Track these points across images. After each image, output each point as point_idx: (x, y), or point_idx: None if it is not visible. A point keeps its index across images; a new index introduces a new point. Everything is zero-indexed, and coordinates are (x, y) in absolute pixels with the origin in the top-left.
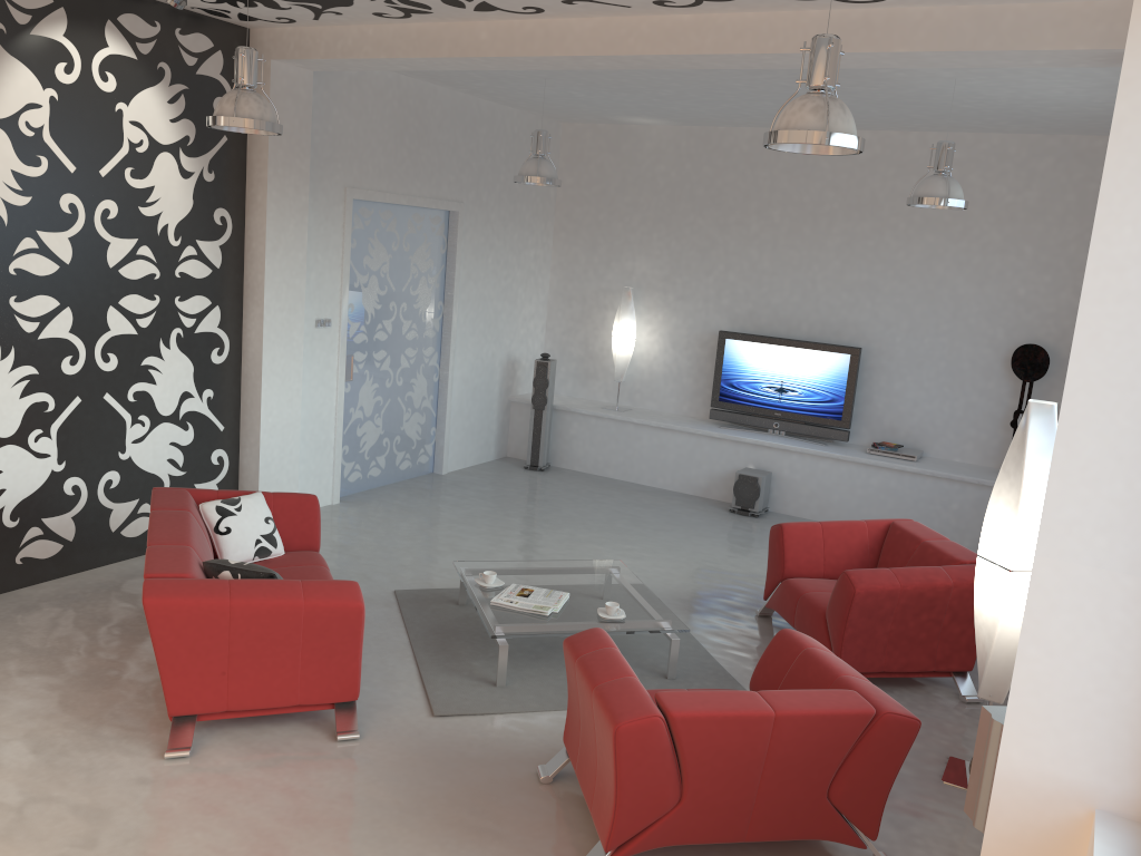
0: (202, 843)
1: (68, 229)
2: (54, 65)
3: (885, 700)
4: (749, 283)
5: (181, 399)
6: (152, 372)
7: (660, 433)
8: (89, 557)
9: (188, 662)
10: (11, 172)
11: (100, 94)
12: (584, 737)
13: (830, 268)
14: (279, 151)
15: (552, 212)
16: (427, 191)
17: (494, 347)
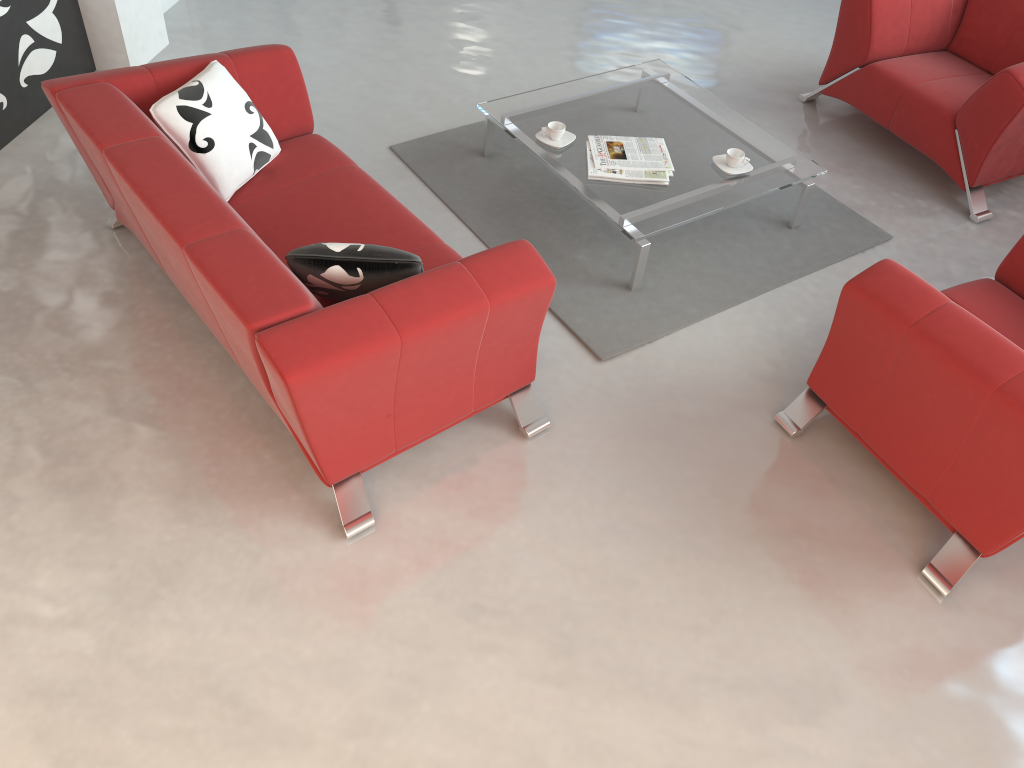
0: (508, 672)
1: None
2: None
3: None
4: None
5: None
6: None
7: None
8: None
9: (347, 423)
10: None
11: None
12: (900, 409)
13: None
14: None
15: None
16: None
17: None
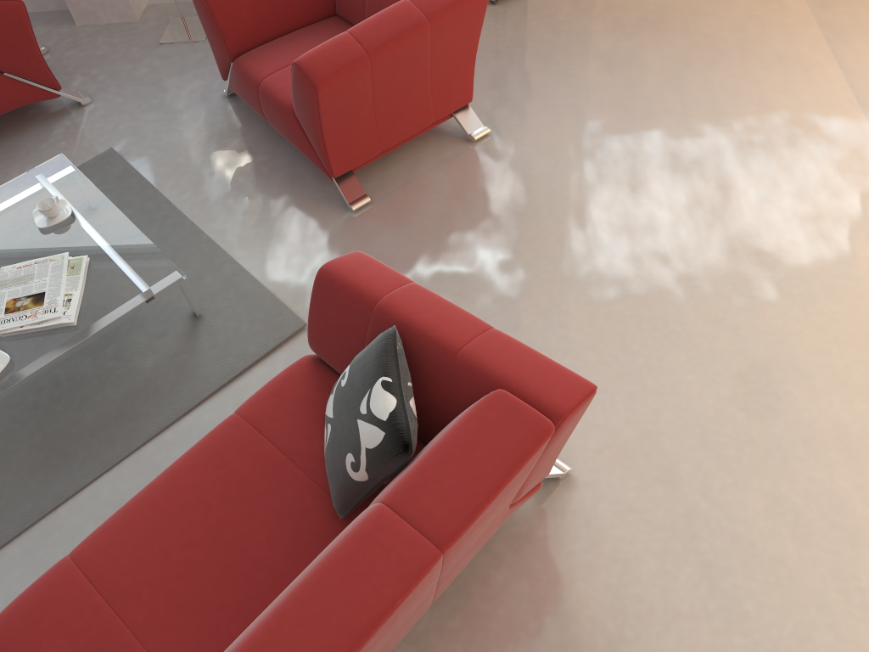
0: (640, 336)
1: None
2: None
3: None
4: None
5: None
6: None
7: None
8: None
9: None
10: None
11: None
12: (390, 106)
13: None
14: None
15: None
16: None
17: None
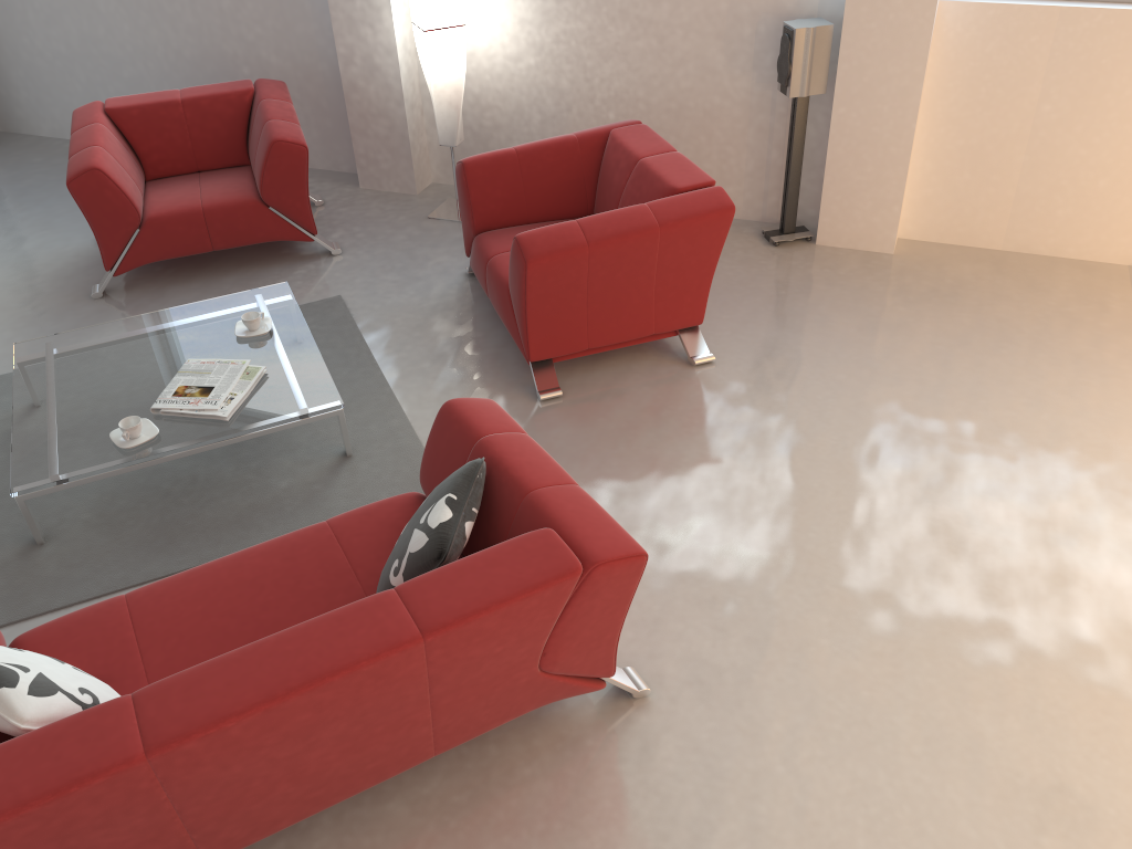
0: (787, 587)
1: None
2: None
3: (617, 123)
4: None
5: None
6: None
7: None
8: None
9: None
10: None
11: None
12: (605, 303)
13: None
14: None
15: None
16: None
17: None
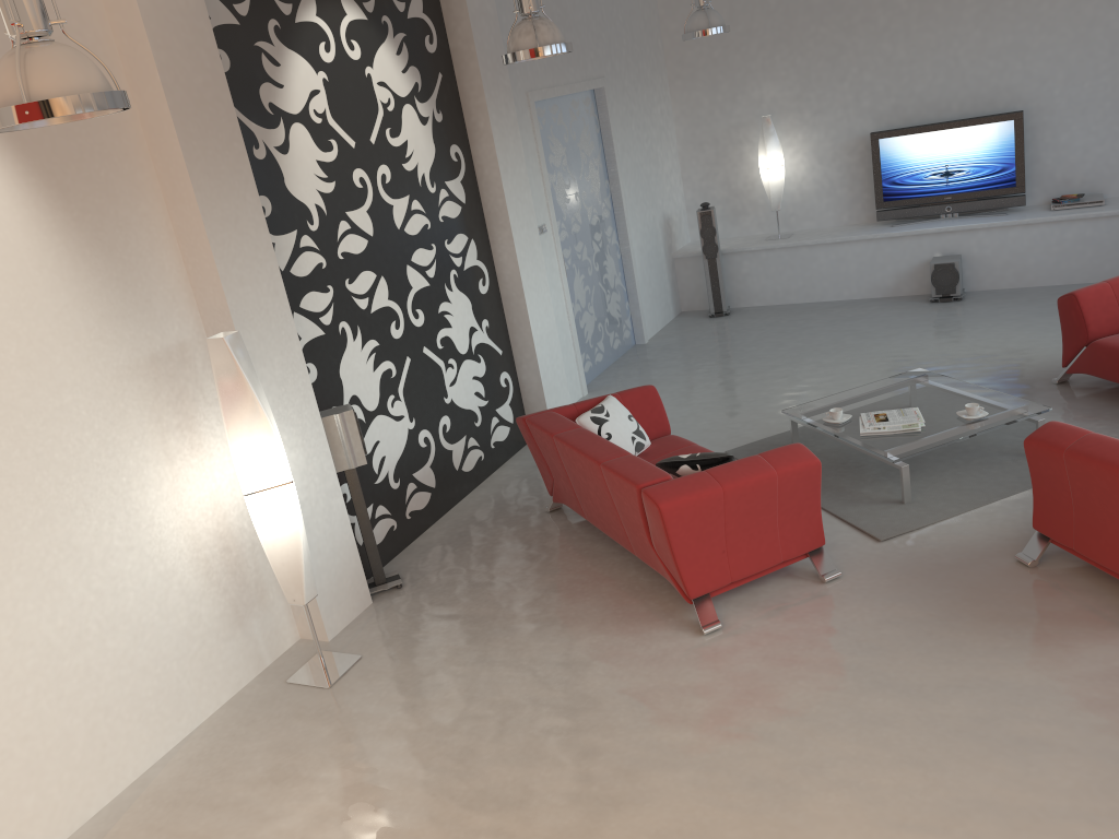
0: (812, 687)
1: (364, 202)
2: (317, 47)
3: None
4: (887, 78)
5: (469, 335)
6: (446, 317)
7: (835, 248)
8: (448, 498)
9: (697, 550)
10: (316, 162)
11: (352, 63)
12: (1086, 516)
13: (971, 40)
14: (487, 73)
15: (663, 63)
16: (578, 75)
17: (652, 211)
